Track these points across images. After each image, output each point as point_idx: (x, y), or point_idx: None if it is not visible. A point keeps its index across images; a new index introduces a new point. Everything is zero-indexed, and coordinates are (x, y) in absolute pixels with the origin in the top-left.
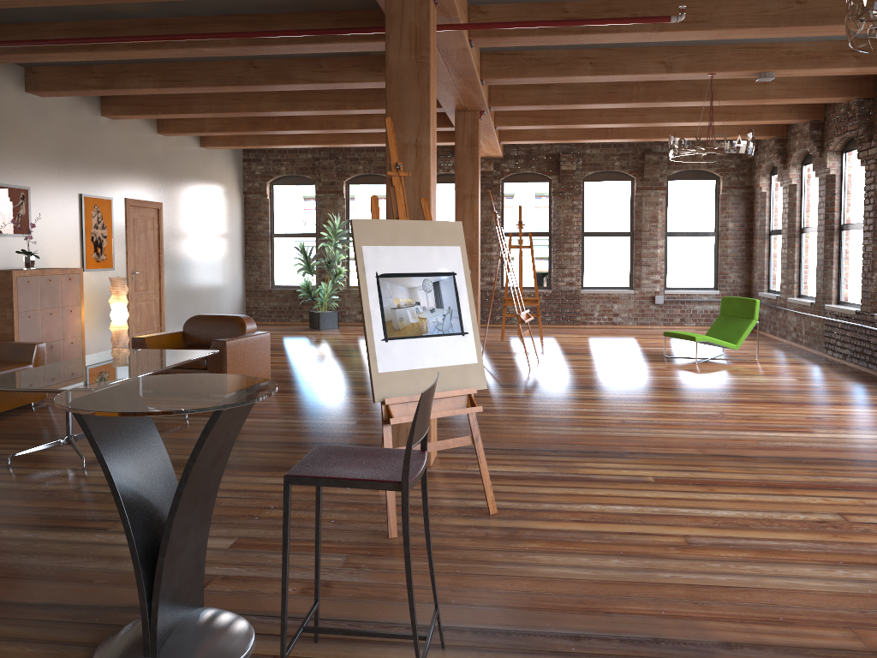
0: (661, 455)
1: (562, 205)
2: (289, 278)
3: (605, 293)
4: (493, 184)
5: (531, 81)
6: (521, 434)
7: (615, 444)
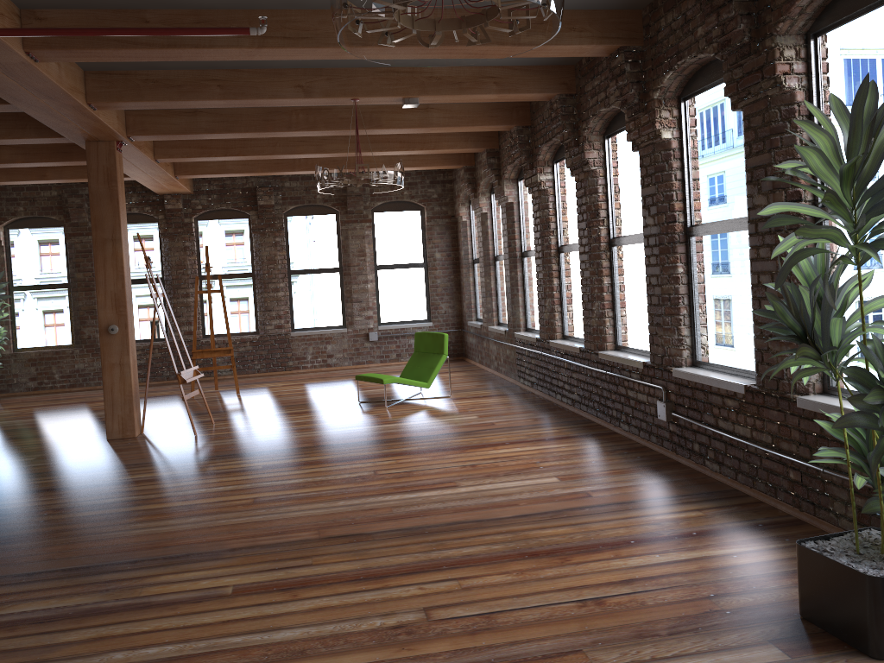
0: (268, 547)
1: (264, 242)
2: None
3: (318, 334)
4: (185, 223)
5: (154, 106)
6: (109, 540)
7: (222, 538)
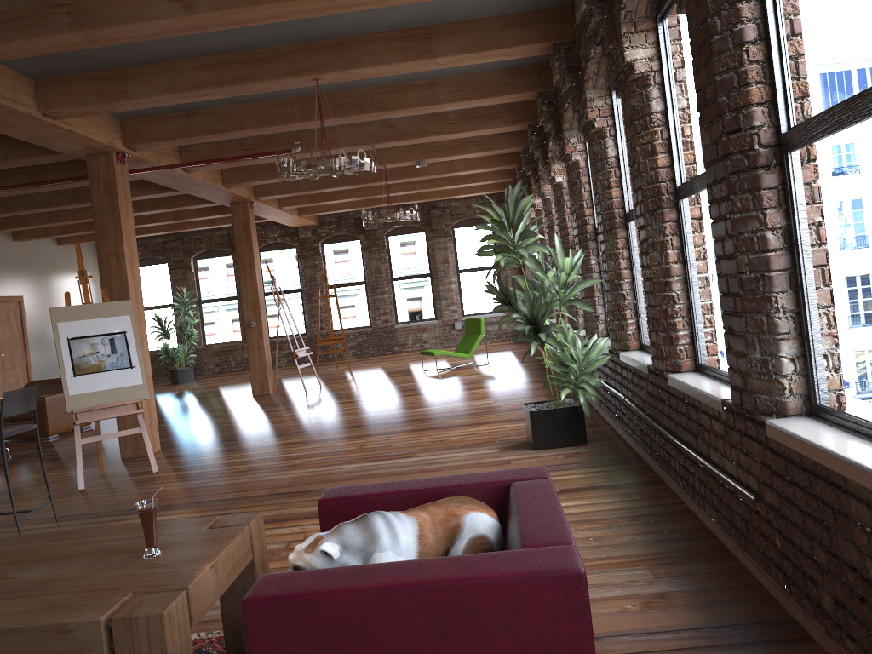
0: (308, 431)
1: (371, 257)
2: (154, 343)
3: (415, 325)
4: (314, 247)
5: (263, 182)
6: (234, 432)
7: (289, 429)
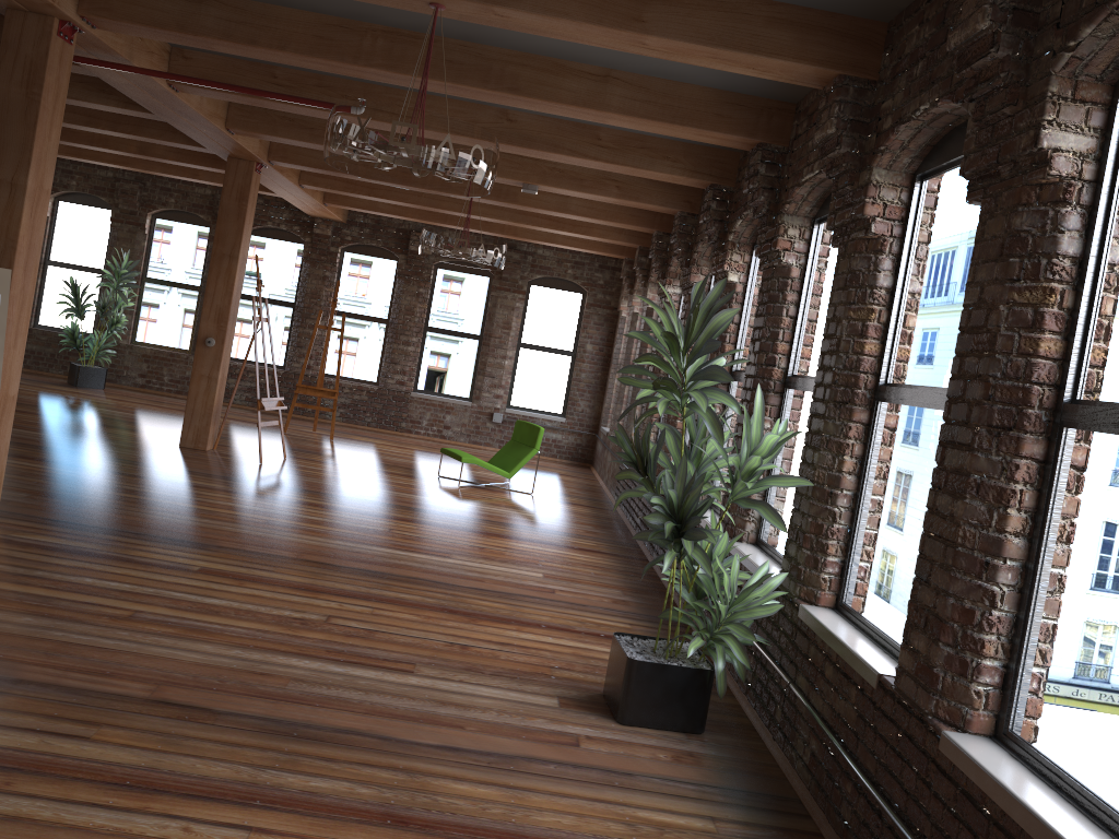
0: (249, 552)
1: (406, 290)
2: (59, 318)
3: (439, 400)
4: (330, 251)
5: (287, 142)
6: (129, 516)
7: (218, 537)
